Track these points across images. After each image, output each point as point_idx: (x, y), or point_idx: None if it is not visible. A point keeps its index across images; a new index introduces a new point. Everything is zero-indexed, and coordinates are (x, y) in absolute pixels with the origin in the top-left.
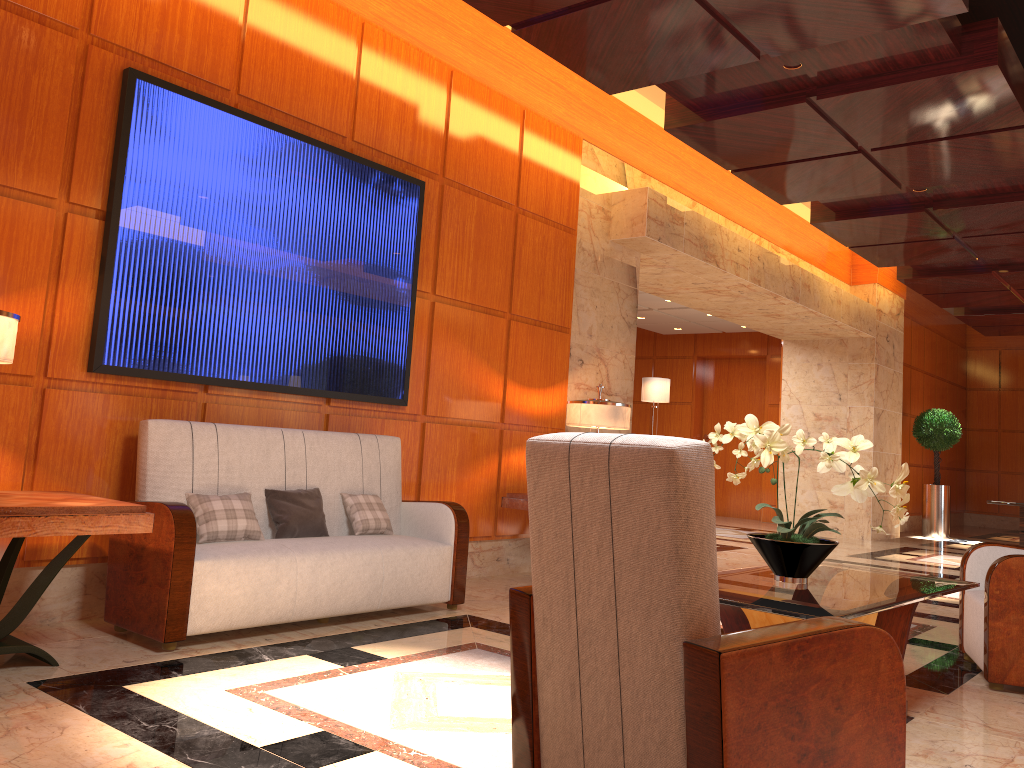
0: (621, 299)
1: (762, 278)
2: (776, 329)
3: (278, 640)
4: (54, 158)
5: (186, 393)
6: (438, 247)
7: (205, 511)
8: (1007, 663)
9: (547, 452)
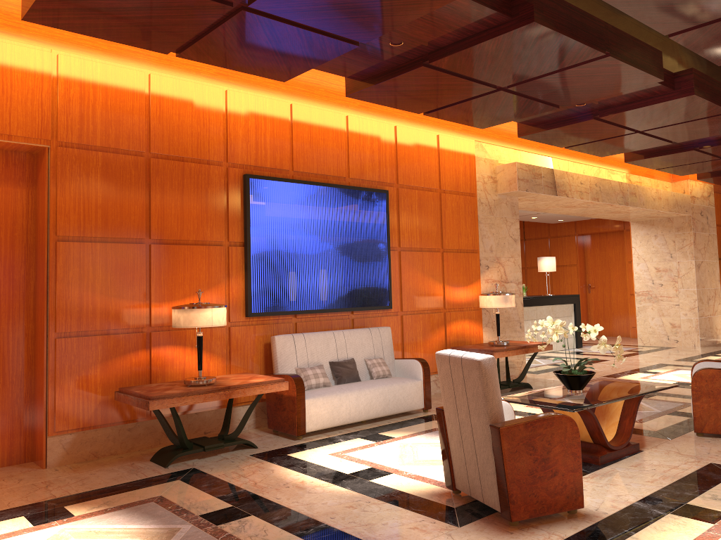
0: (508, 226)
1: (599, 196)
2: (622, 217)
3: (344, 432)
4: (221, 223)
5: (287, 319)
6: (399, 222)
7: (304, 375)
8: (703, 422)
9: (442, 358)
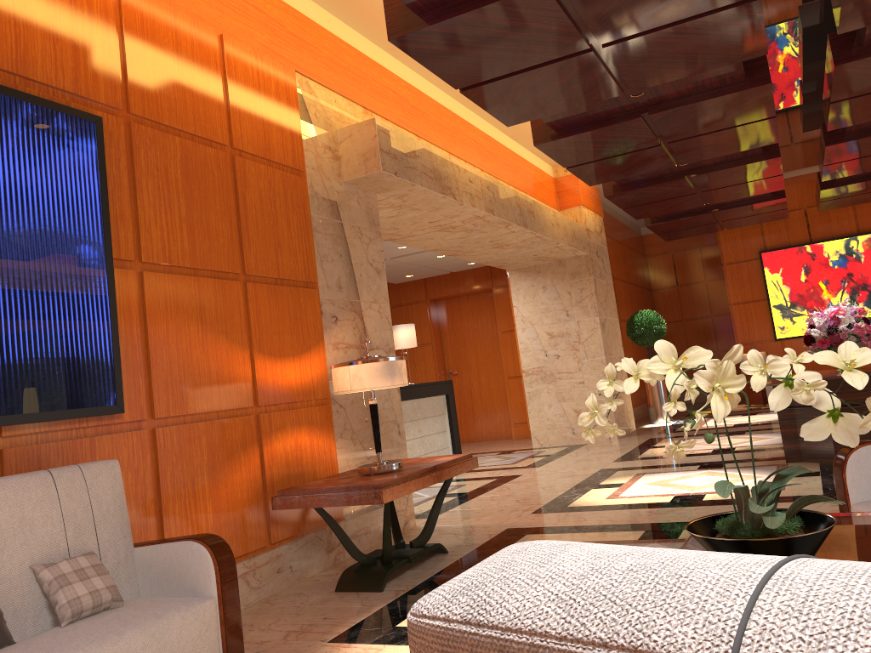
0: (365, 244)
1: (495, 207)
2: (503, 260)
3: None
4: None
5: None
6: (136, 201)
7: None
8: None
9: None
